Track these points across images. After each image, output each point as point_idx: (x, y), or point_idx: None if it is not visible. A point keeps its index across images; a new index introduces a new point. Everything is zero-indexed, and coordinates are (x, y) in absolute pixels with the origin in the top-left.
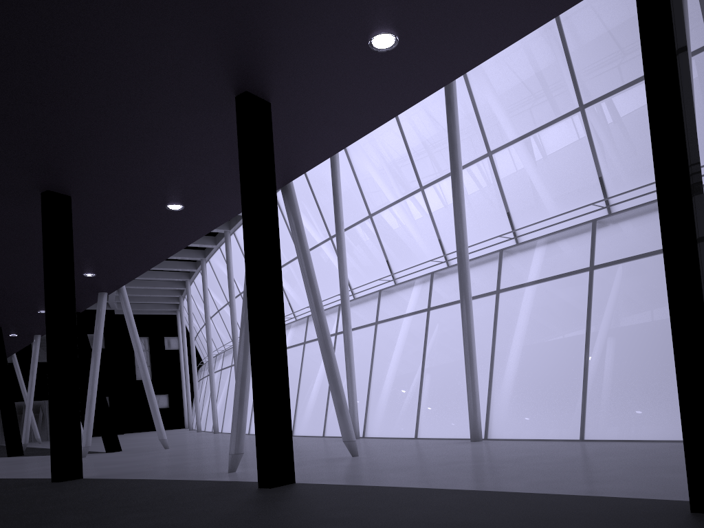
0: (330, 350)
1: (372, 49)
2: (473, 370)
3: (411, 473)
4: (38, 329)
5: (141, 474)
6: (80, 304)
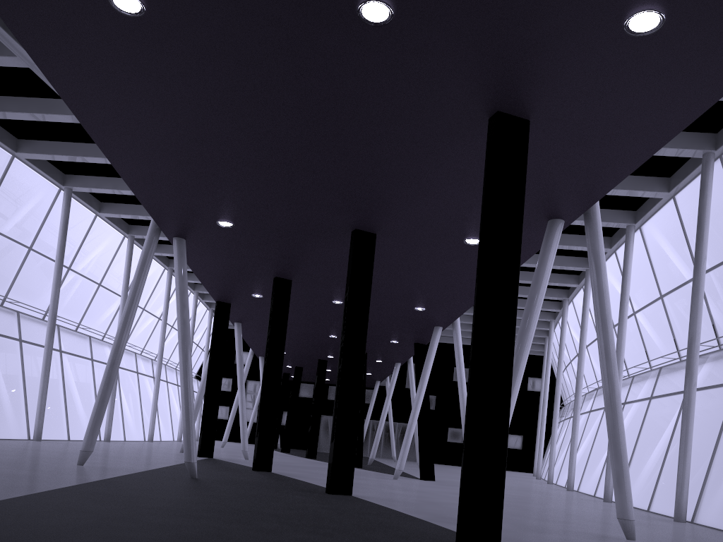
0: (615, 406)
1: (631, 34)
2: None
3: None
4: (397, 357)
5: (398, 504)
6: (423, 337)
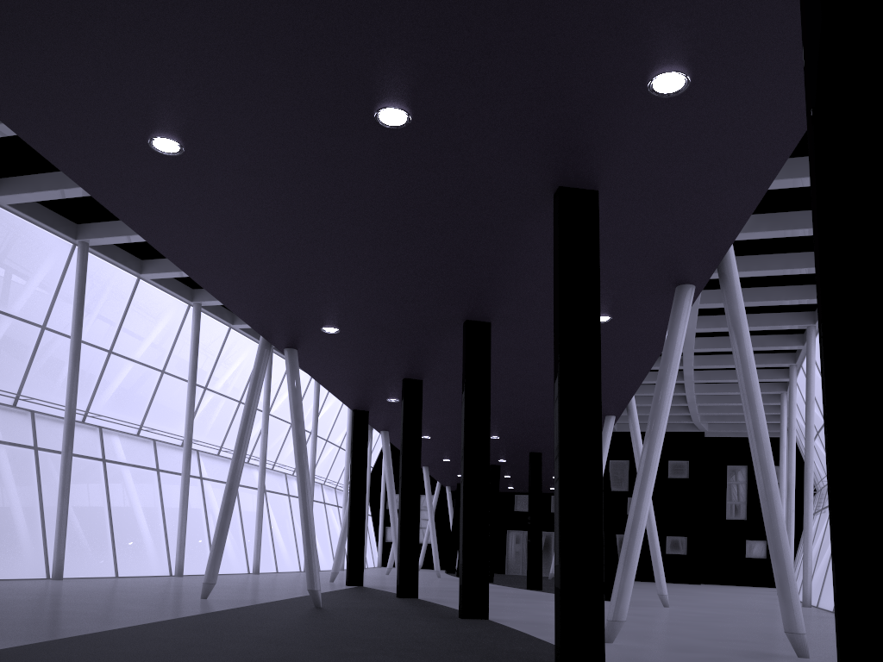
0: (770, 498)
1: (661, 96)
2: None
3: None
4: None
5: (537, 626)
6: None
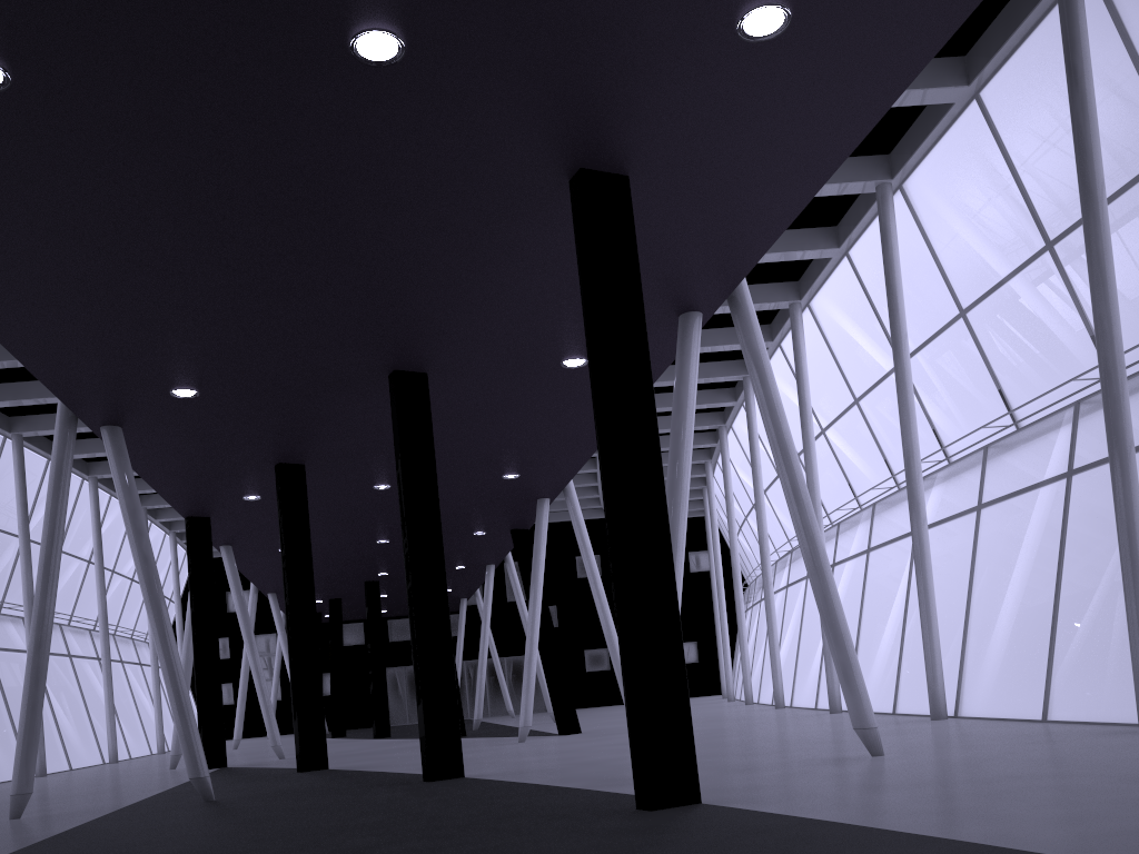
0: (822, 570)
1: (750, 40)
2: (1138, 589)
3: (911, 795)
4: (487, 557)
5: (538, 774)
6: (522, 519)
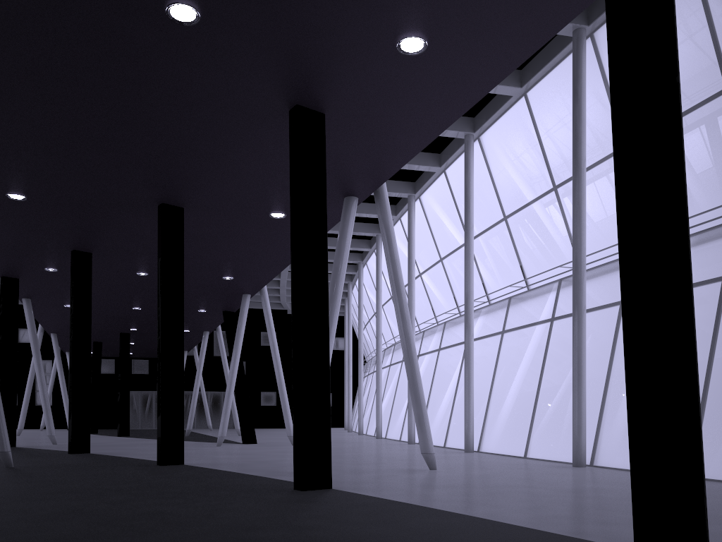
0: (412, 359)
1: (403, 53)
2: (580, 389)
3: (449, 492)
4: (205, 326)
5: (231, 466)
6: (231, 305)
